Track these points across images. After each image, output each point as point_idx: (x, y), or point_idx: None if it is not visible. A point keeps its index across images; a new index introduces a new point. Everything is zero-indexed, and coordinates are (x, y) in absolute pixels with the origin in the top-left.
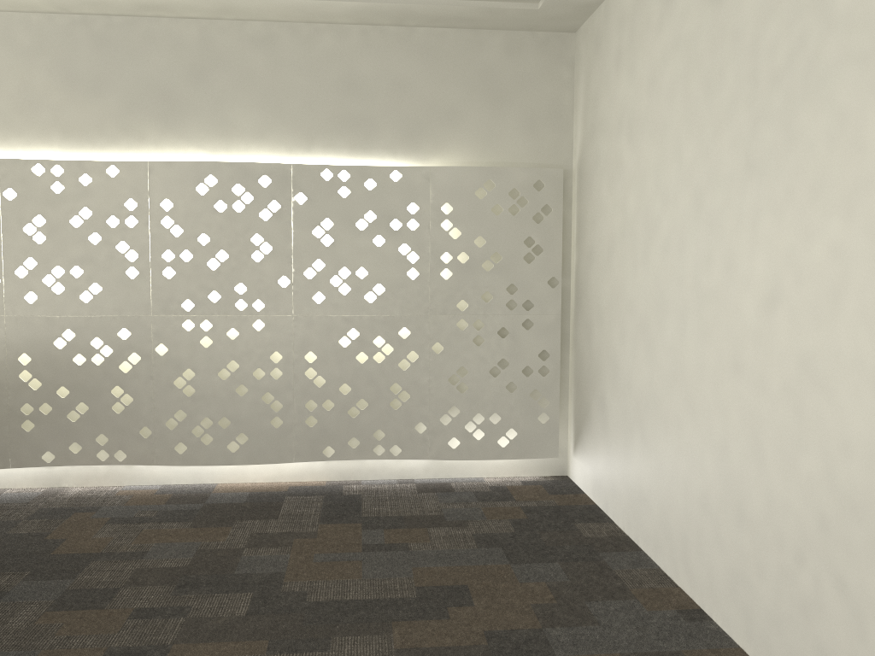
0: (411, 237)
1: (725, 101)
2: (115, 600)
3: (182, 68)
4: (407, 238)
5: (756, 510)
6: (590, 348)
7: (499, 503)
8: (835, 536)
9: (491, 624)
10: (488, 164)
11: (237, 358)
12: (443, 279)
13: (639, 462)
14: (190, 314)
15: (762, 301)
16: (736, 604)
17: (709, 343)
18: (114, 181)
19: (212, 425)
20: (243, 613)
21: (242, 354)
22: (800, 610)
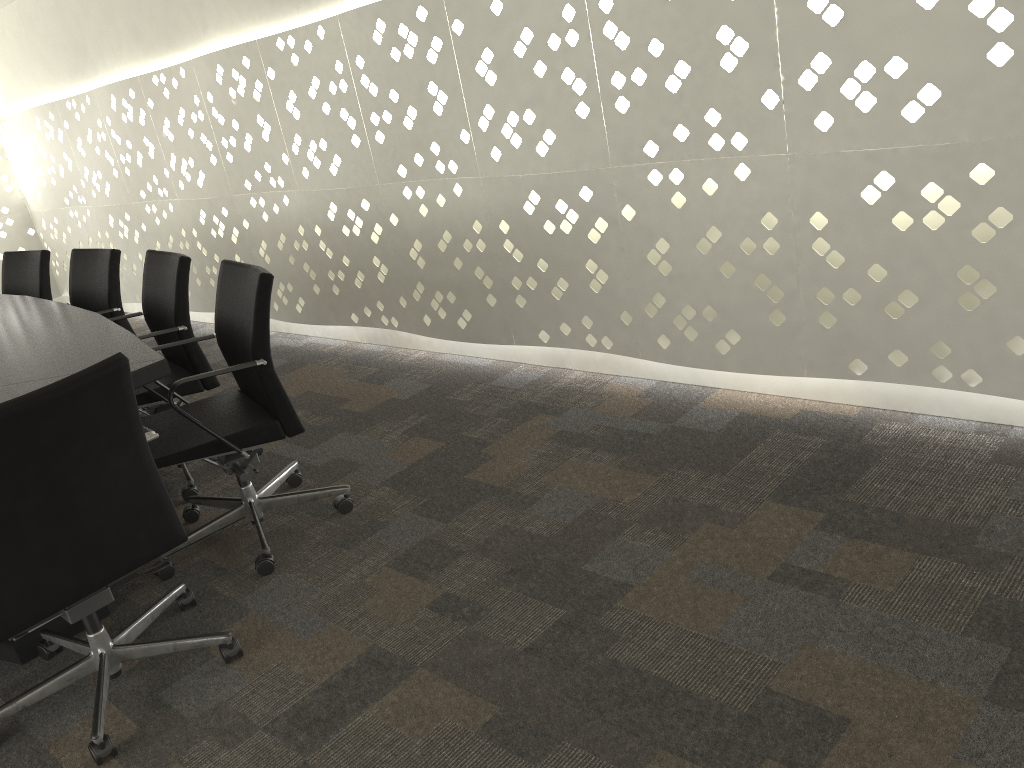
0: None
1: None
2: (445, 570)
3: None
4: None
5: None
6: None
7: None
8: None
9: None
10: None
11: (718, 223)
12: None
13: None
14: (655, 162)
15: None
16: None
17: None
18: None
19: (695, 316)
20: (524, 646)
21: (723, 216)
22: None
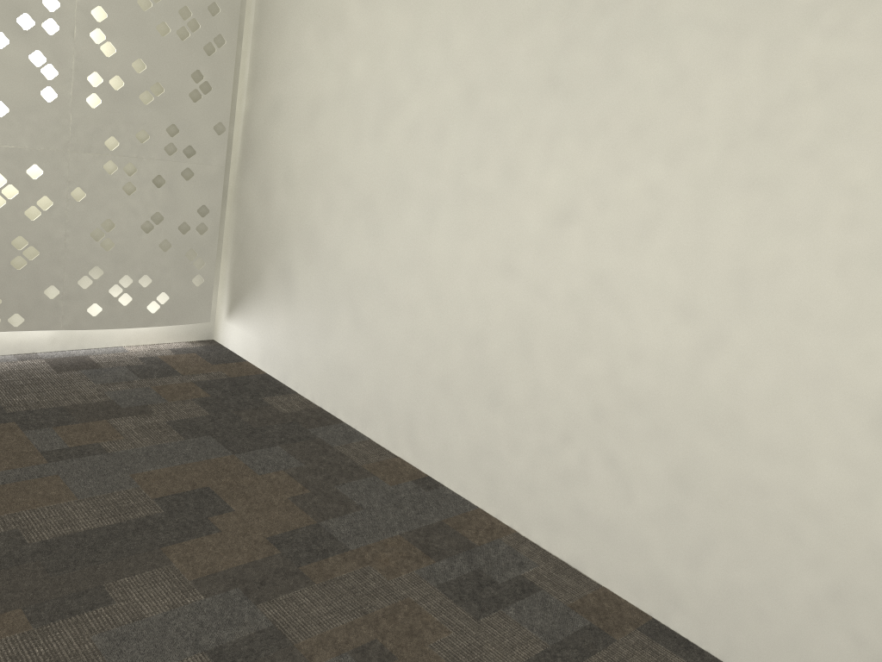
0: (48, 44)
1: (526, 4)
2: None
3: None
4: (42, 44)
5: (517, 397)
6: (267, 211)
7: (166, 379)
8: (611, 424)
9: (268, 529)
10: None
11: None
12: (90, 108)
13: (346, 339)
14: None
15: (552, 216)
16: (479, 473)
17: (471, 241)
18: None
19: None
20: None
21: None
22: (560, 479)
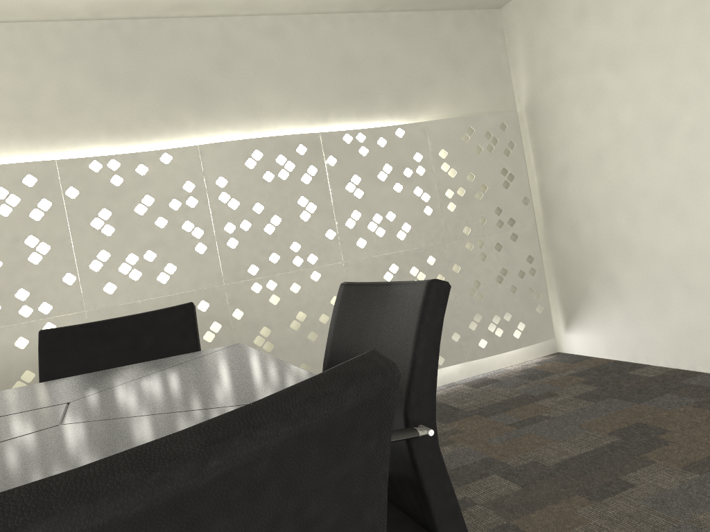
0: (421, 181)
1: None
2: None
3: (208, 61)
4: (418, 182)
5: None
6: (577, 243)
7: (548, 377)
8: None
9: (708, 436)
10: (460, 116)
11: (303, 308)
12: (450, 211)
13: (683, 307)
14: (256, 278)
15: None
16: None
17: None
18: (169, 167)
19: None
20: (517, 488)
21: (306, 304)
22: None
